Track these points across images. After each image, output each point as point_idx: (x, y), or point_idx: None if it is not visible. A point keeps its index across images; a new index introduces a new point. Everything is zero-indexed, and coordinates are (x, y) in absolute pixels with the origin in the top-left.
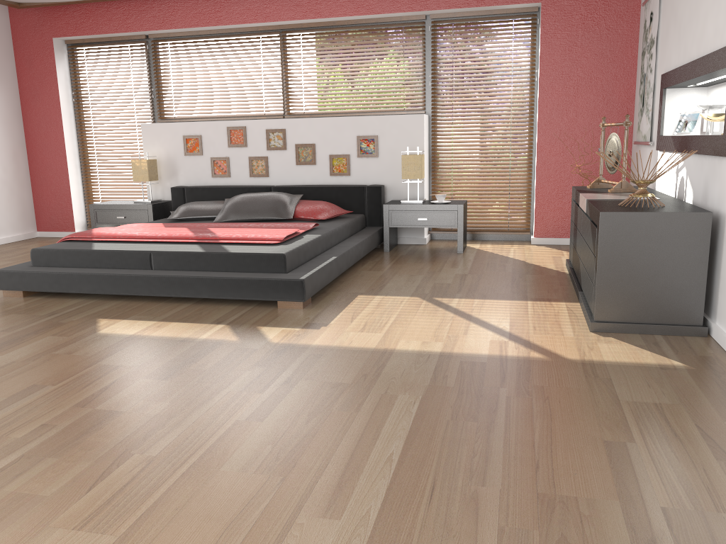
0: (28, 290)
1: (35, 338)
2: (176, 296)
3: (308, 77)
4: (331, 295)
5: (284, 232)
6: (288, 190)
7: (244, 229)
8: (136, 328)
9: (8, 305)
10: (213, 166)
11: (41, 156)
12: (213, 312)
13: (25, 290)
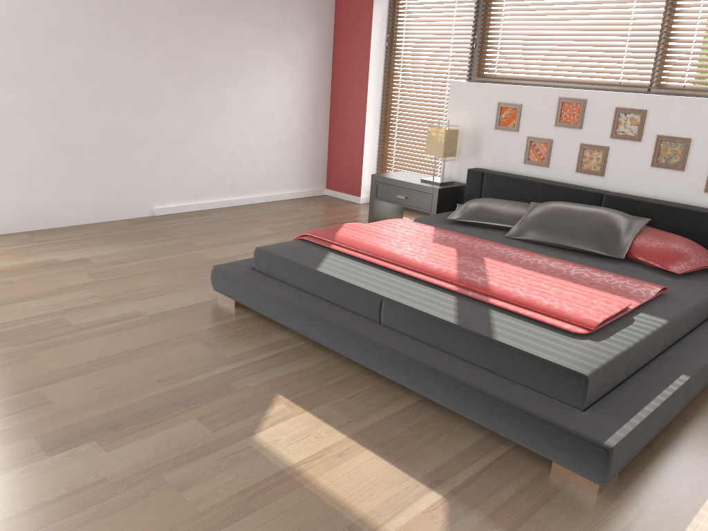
0: (239, 301)
1: (175, 419)
2: (398, 382)
3: (705, 31)
4: (661, 462)
5: (601, 308)
6: (629, 204)
7: (538, 278)
8: (308, 445)
9: (208, 320)
10: (527, 149)
11: (342, 107)
12: (438, 442)
13: (236, 301)
